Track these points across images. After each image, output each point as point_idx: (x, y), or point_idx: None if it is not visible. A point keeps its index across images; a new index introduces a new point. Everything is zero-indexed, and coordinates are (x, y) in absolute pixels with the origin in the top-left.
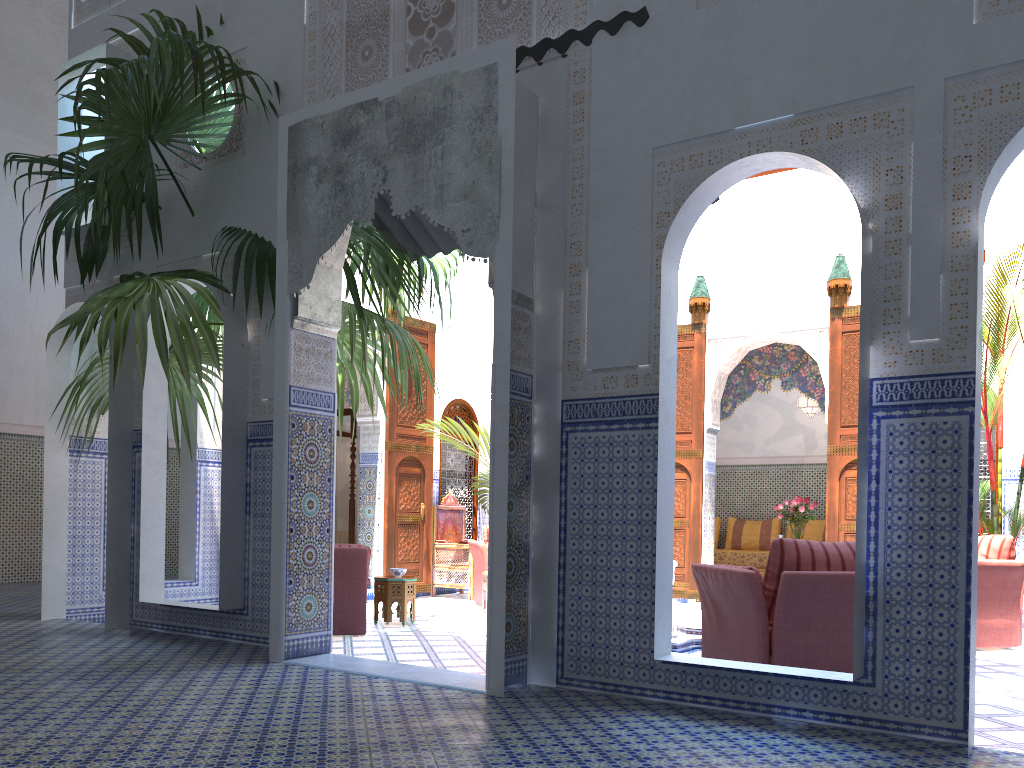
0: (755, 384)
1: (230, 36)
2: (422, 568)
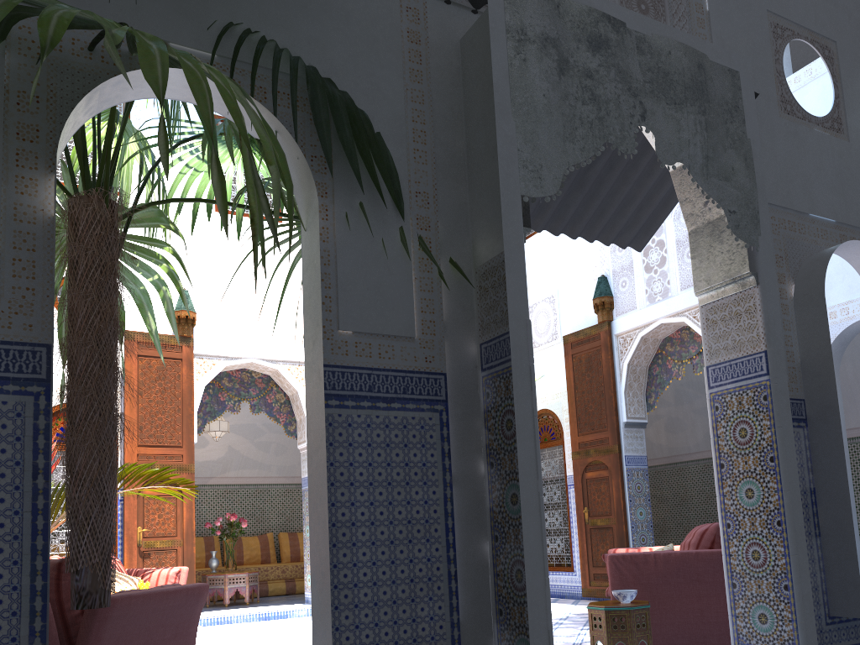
0: (225, 404)
1: None
2: None
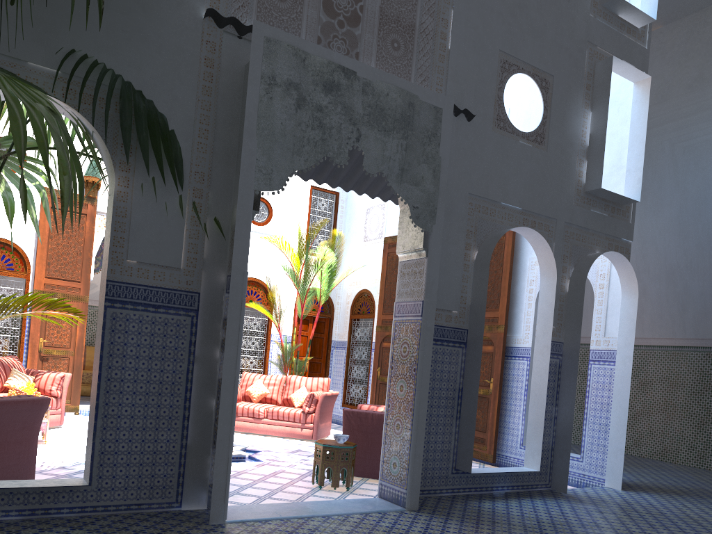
0: None
1: None
2: None
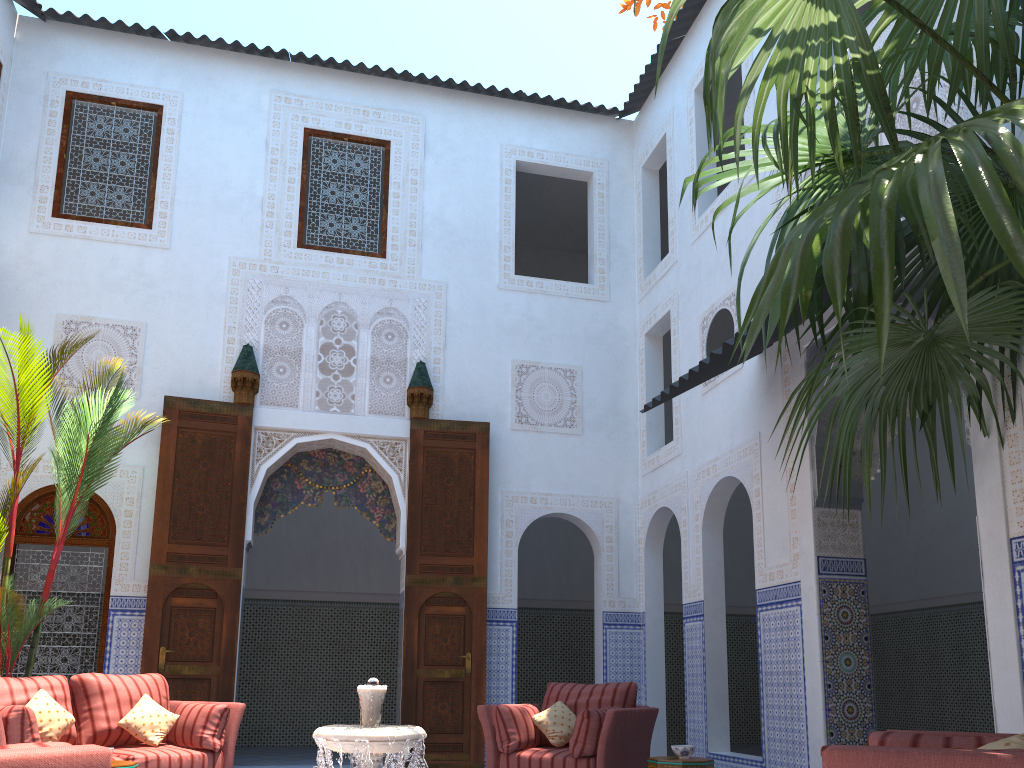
0: None
1: None
2: None
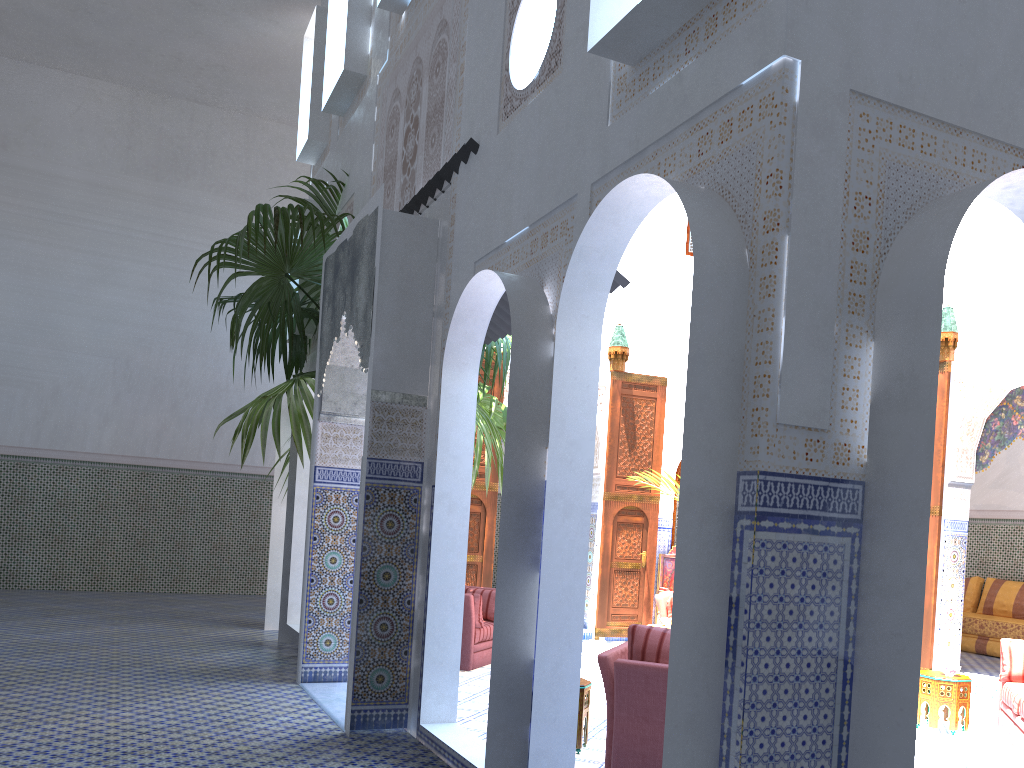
0: (1016, 429)
1: (350, 184)
2: (641, 614)
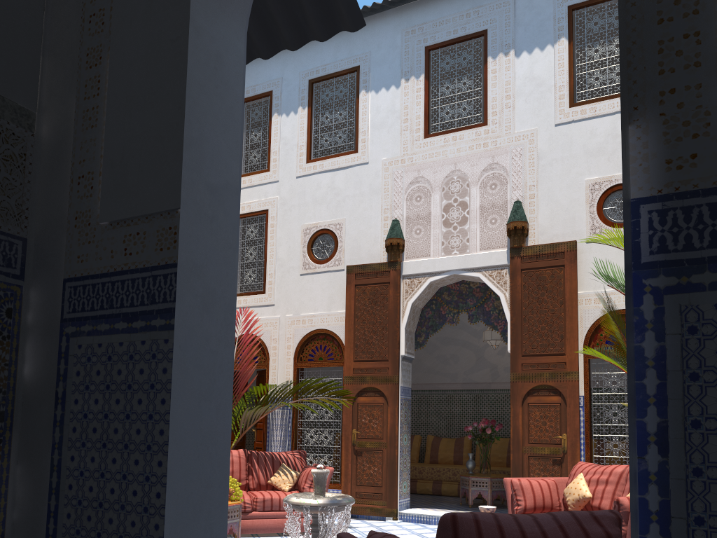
0: (445, 317)
1: None
2: None
